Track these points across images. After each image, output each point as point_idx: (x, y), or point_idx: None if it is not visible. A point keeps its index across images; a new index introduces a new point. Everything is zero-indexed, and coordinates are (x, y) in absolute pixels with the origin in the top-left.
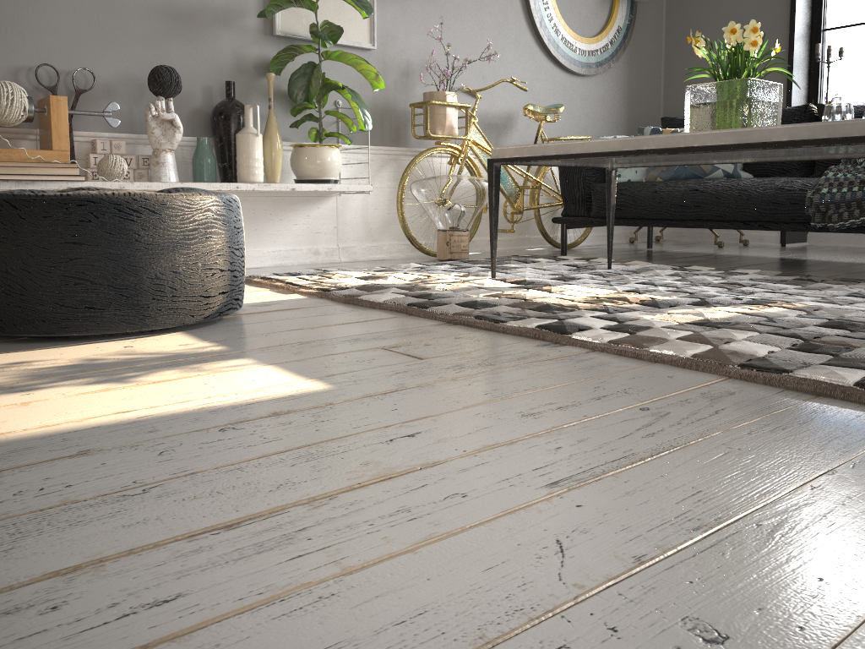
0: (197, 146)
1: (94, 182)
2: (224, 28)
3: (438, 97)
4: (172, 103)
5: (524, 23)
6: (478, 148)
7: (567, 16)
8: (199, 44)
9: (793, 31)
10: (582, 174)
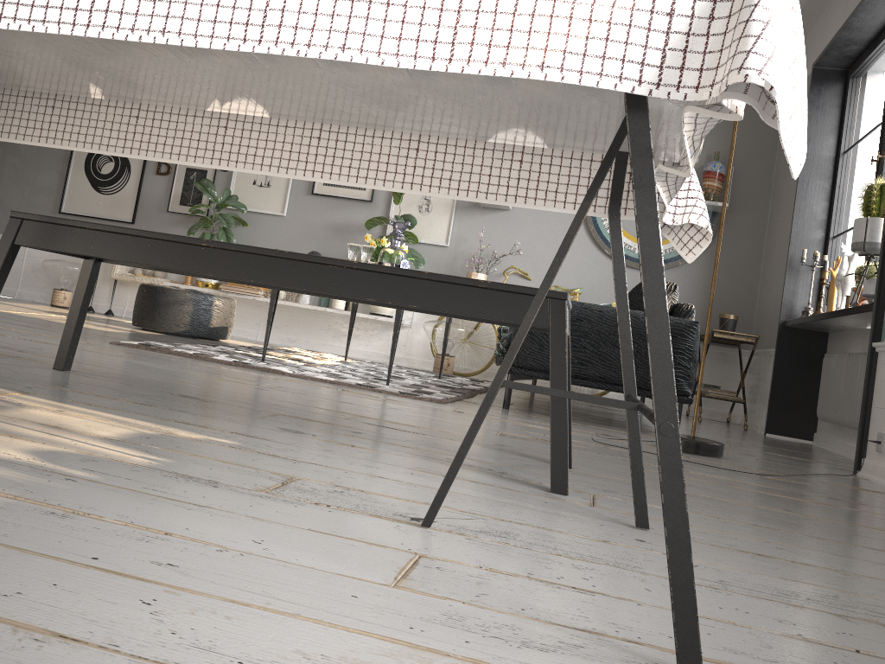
0: None
1: (264, 297)
2: (360, 234)
3: (468, 275)
4: None
5: (584, 230)
6: None
7: (632, 225)
8: (346, 241)
9: (790, 237)
10: None
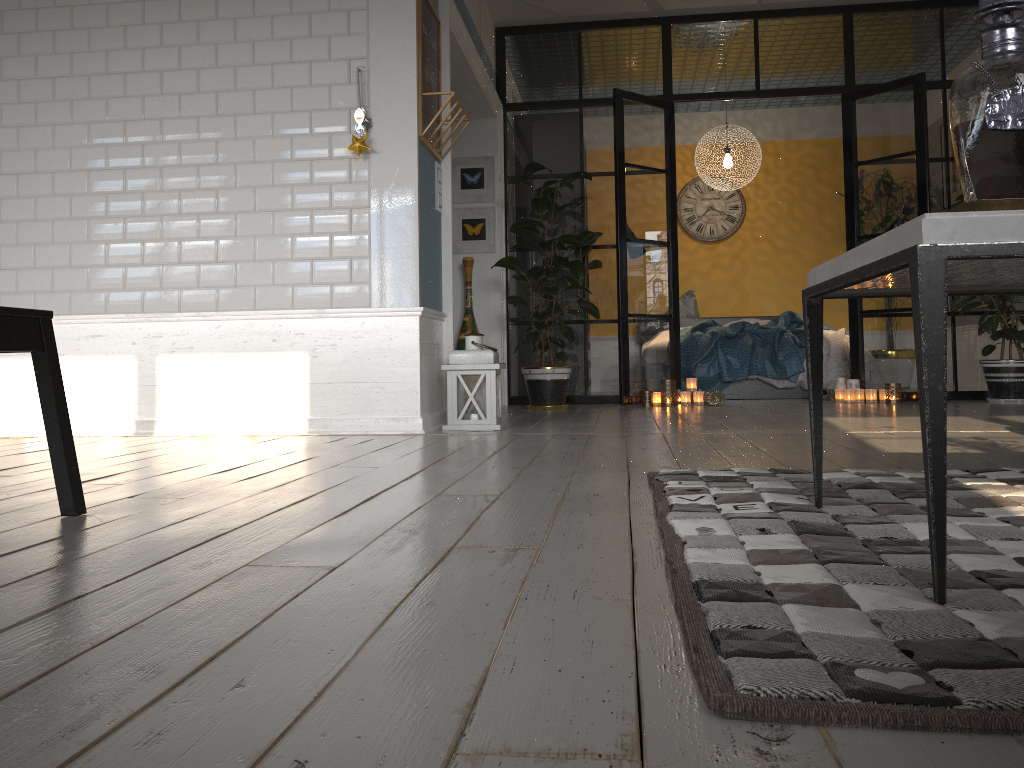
0: None
1: None
2: None
3: None
4: None
5: None
6: None
7: None
8: None
9: None
10: None
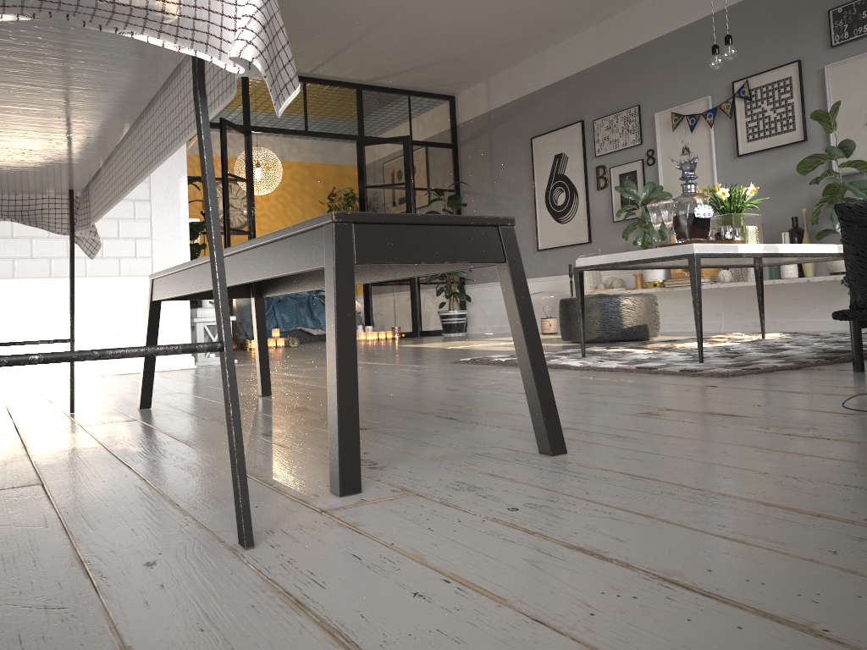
0: None
1: (707, 284)
2: (803, 183)
3: None
4: None
5: None
6: None
7: None
8: (789, 197)
9: None
10: None
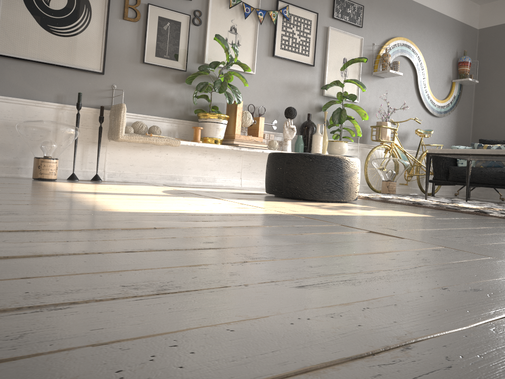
0: (297, 138)
1: (270, 150)
2: (306, 92)
3: (384, 124)
4: (292, 121)
5: (415, 93)
6: (396, 146)
7: (432, 90)
8: (298, 98)
9: None
10: (444, 161)
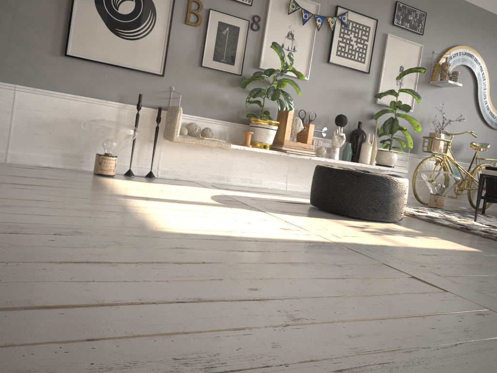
0: (346, 146)
1: (317, 157)
2: (359, 99)
3: (437, 135)
4: (342, 129)
5: (473, 103)
6: (448, 159)
7: (493, 101)
8: (350, 105)
9: None
10: None
